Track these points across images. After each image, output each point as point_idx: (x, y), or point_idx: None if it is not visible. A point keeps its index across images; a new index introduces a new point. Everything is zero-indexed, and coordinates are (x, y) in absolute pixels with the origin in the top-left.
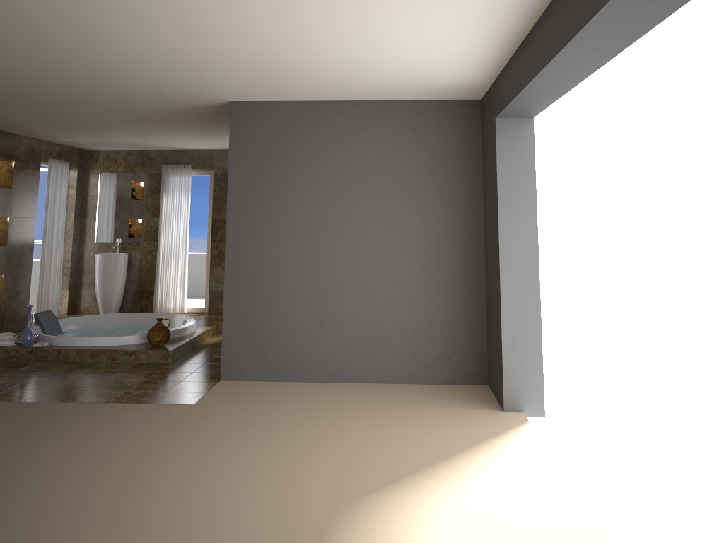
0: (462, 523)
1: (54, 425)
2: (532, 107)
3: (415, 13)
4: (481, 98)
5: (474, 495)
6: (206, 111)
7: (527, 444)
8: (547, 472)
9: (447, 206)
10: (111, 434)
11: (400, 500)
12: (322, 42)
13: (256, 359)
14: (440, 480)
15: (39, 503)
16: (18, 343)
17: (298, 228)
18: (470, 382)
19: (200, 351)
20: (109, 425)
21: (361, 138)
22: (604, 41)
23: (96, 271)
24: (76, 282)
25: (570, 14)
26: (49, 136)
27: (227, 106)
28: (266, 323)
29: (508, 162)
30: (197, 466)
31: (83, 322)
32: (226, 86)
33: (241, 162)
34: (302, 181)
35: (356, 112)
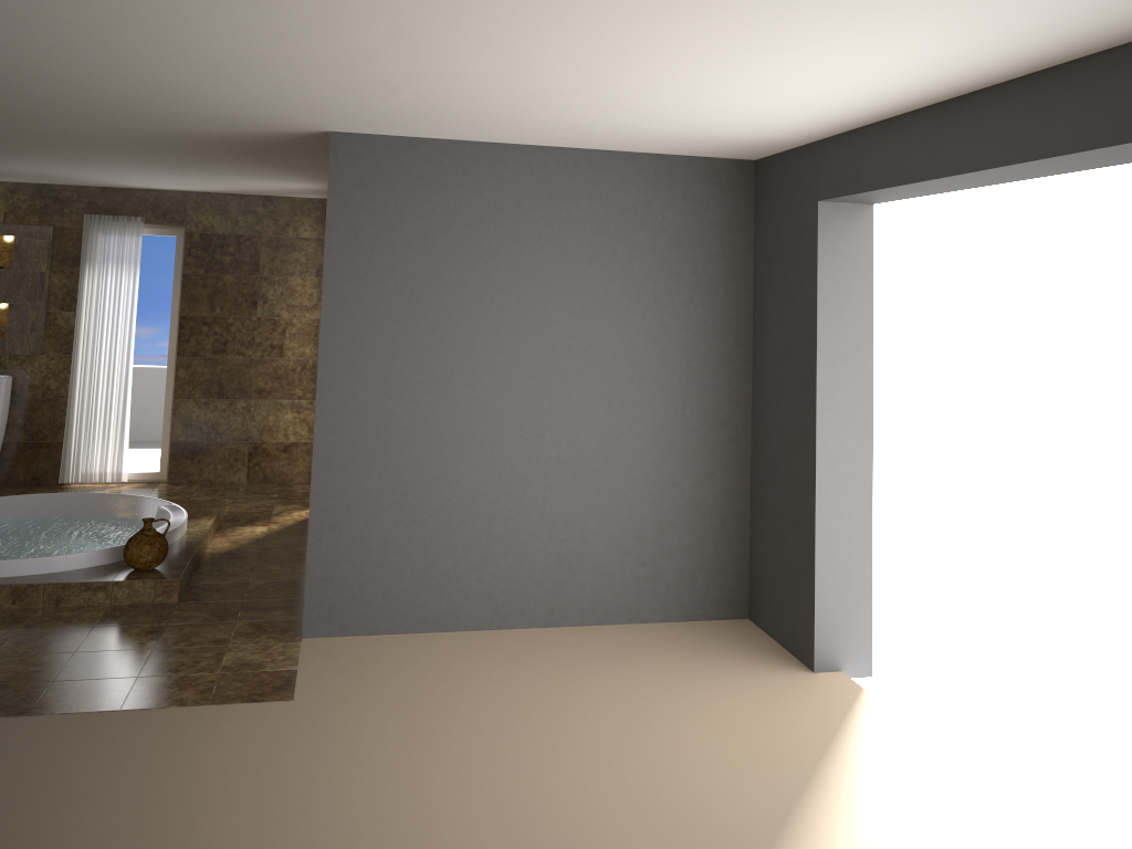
0: None
1: (44, 778)
2: (905, 194)
3: (864, 46)
4: (759, 159)
5: None
6: (259, 141)
7: (900, 738)
8: (974, 794)
9: (698, 332)
10: (182, 790)
11: None
12: (638, 68)
13: (369, 597)
14: (837, 832)
15: None
16: None
17: (450, 365)
18: (722, 616)
19: (215, 571)
20: (161, 767)
21: (563, 213)
22: None
23: None
24: None
25: None
26: None
27: (312, 137)
28: (388, 533)
29: (835, 274)
30: None
31: None
32: (358, 111)
33: (349, 244)
34: (460, 283)
35: (556, 168)
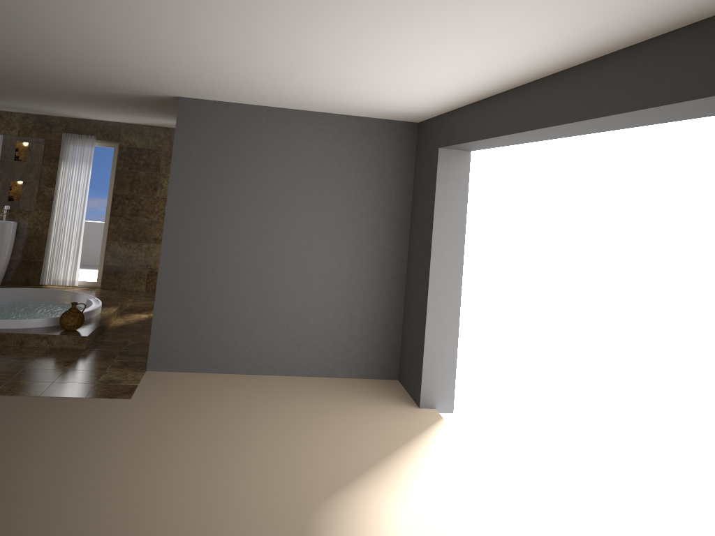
0: (419, 521)
1: None
2: (478, 147)
3: (415, 71)
4: (419, 122)
5: (421, 493)
6: (145, 99)
7: (448, 441)
8: (472, 469)
9: (379, 217)
10: (59, 433)
11: (361, 500)
12: (312, 75)
13: (184, 351)
14: (388, 479)
15: (18, 513)
16: None
17: (237, 227)
18: (383, 377)
19: (111, 335)
20: (52, 423)
21: (305, 147)
22: (582, 129)
23: None
24: None
25: (559, 103)
26: None
27: (171, 99)
28: (197, 317)
29: (446, 189)
30: (162, 468)
31: None
32: (186, 87)
33: (185, 158)
34: (245, 183)
35: (303, 122)
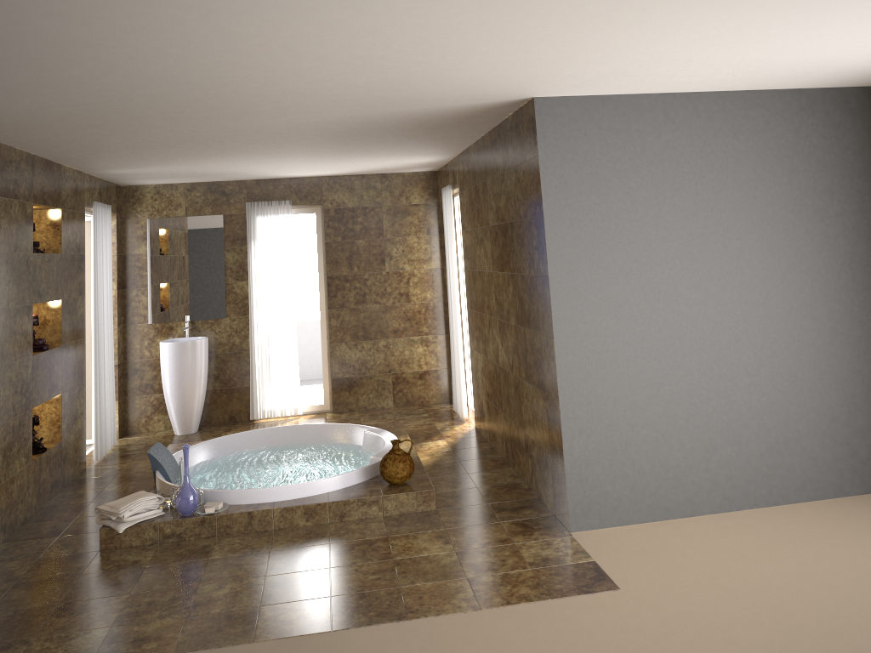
0: None
1: None
2: None
3: None
4: None
5: None
6: (454, 115)
7: None
8: None
9: (853, 238)
10: None
11: None
12: None
13: (619, 492)
14: None
15: None
16: (160, 509)
17: (656, 285)
18: None
19: (440, 481)
20: None
21: (728, 147)
22: None
23: (166, 368)
24: (123, 387)
25: None
26: (108, 166)
27: (506, 106)
28: (627, 435)
29: None
30: None
31: (201, 454)
32: (590, 71)
33: (561, 190)
34: (654, 214)
35: (717, 109)
